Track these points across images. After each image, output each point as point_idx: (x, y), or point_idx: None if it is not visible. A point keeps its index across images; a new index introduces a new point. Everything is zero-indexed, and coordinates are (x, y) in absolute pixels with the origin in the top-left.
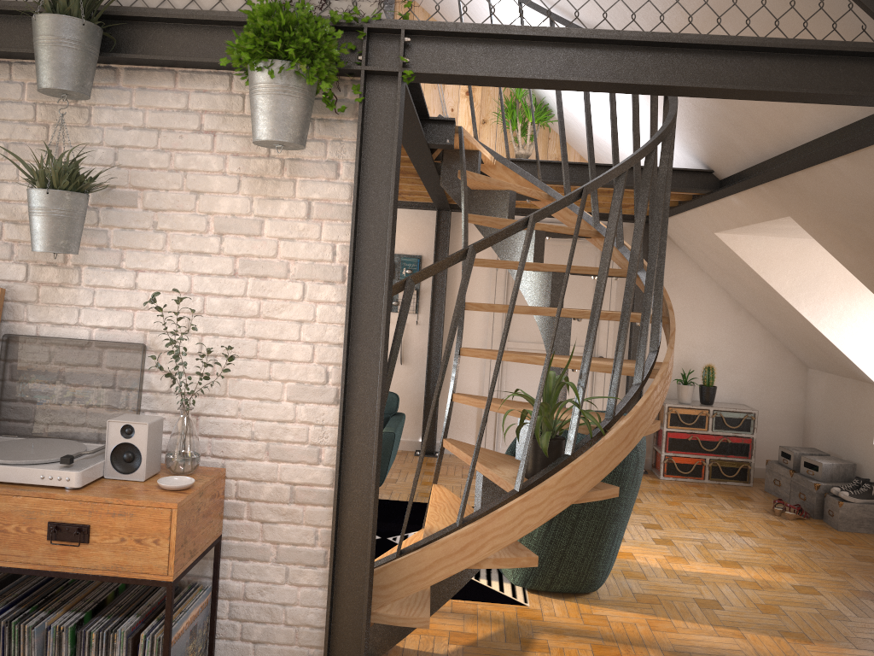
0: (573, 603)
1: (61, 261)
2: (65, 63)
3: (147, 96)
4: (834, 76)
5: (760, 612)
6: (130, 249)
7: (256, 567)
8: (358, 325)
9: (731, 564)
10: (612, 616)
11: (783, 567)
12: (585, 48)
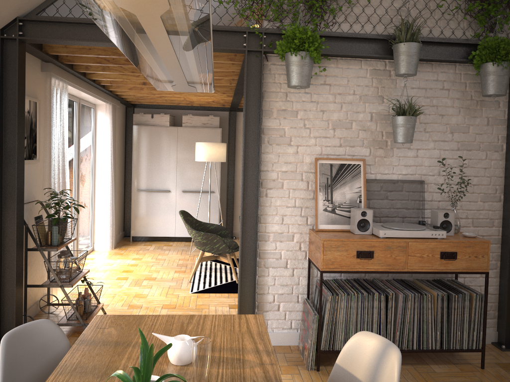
0: None
1: (384, 146)
2: (415, 63)
3: (420, 74)
4: None
5: None
6: (414, 140)
7: None
8: None
9: None
10: None
11: None
12: None
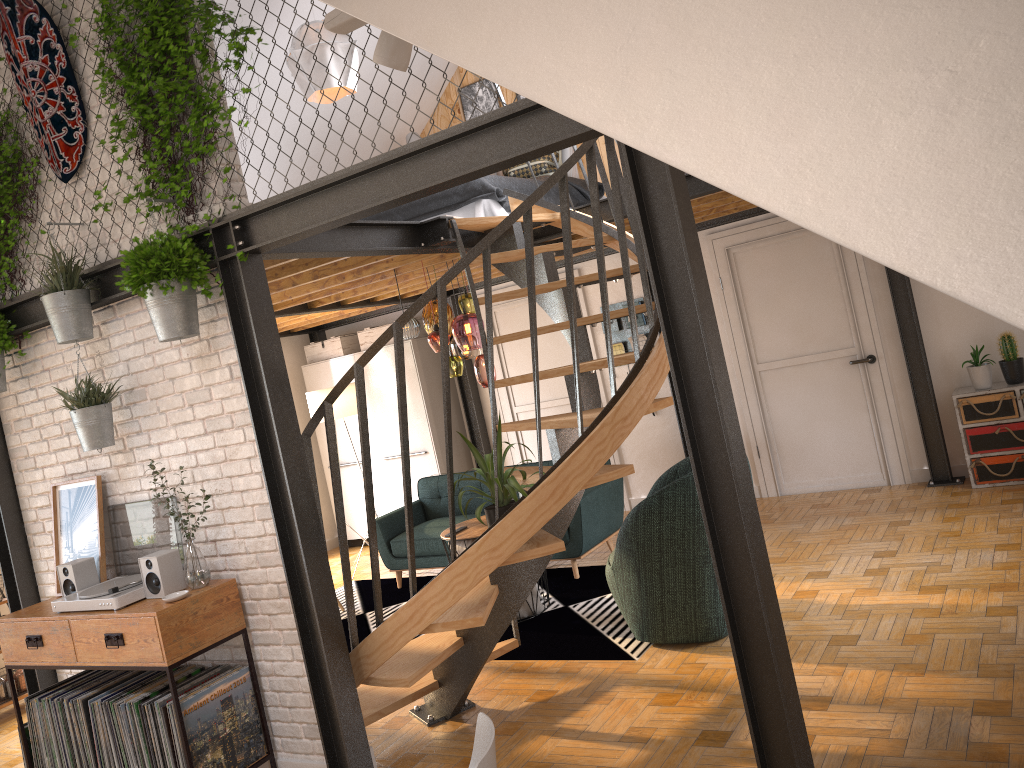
0: (687, 653)
1: (123, 448)
2: (62, 324)
3: (131, 319)
4: (527, 133)
5: (900, 643)
6: (152, 430)
7: (275, 650)
8: (274, 454)
9: (936, 589)
10: (713, 663)
11: (1006, 585)
12: (347, 185)
